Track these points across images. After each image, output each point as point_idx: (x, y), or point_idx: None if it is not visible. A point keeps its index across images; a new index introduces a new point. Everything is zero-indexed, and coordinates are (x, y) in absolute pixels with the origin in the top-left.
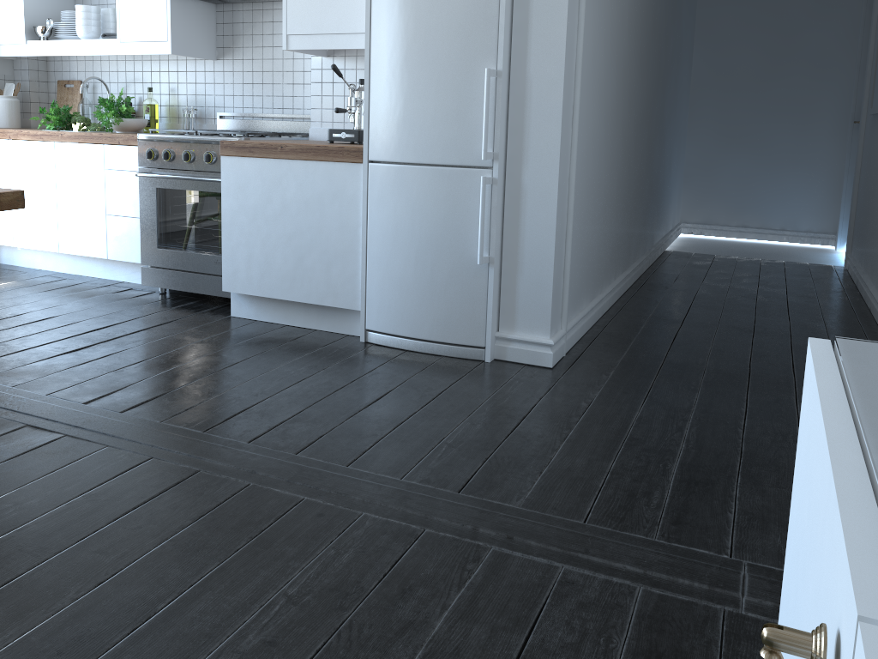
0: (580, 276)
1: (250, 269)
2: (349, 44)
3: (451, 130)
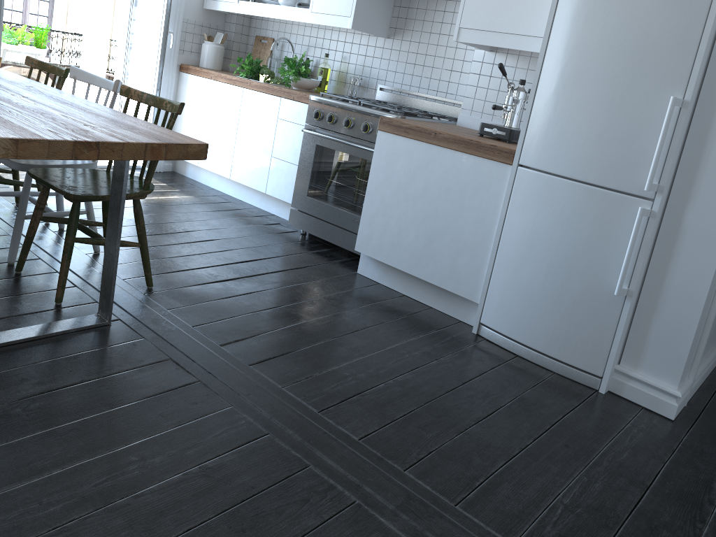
0: (715, 322)
1: (383, 238)
2: (518, 45)
3: (615, 153)
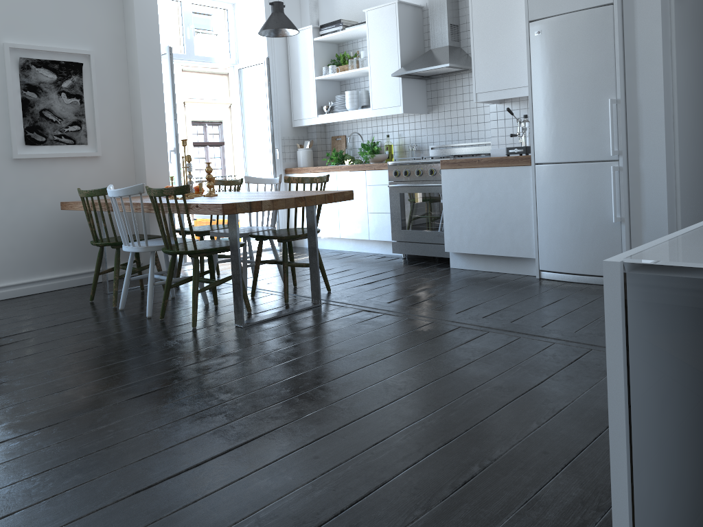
0: None
1: (462, 237)
2: (516, 94)
3: (588, 139)
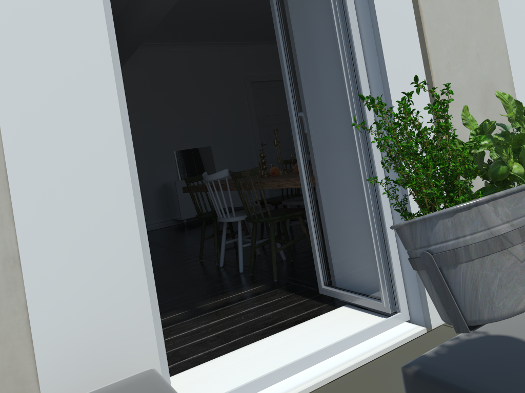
0: None
1: None
2: None
3: None
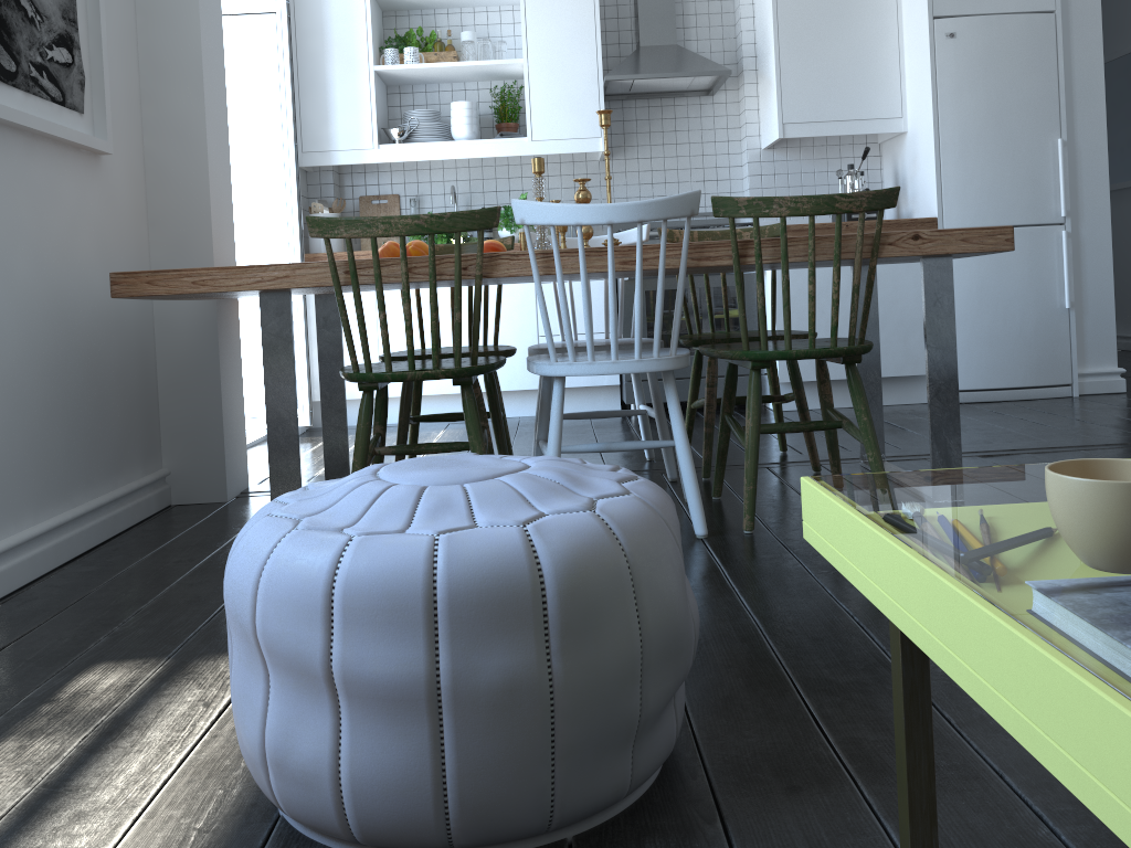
0: None
1: None
2: (854, 130)
3: (1028, 194)
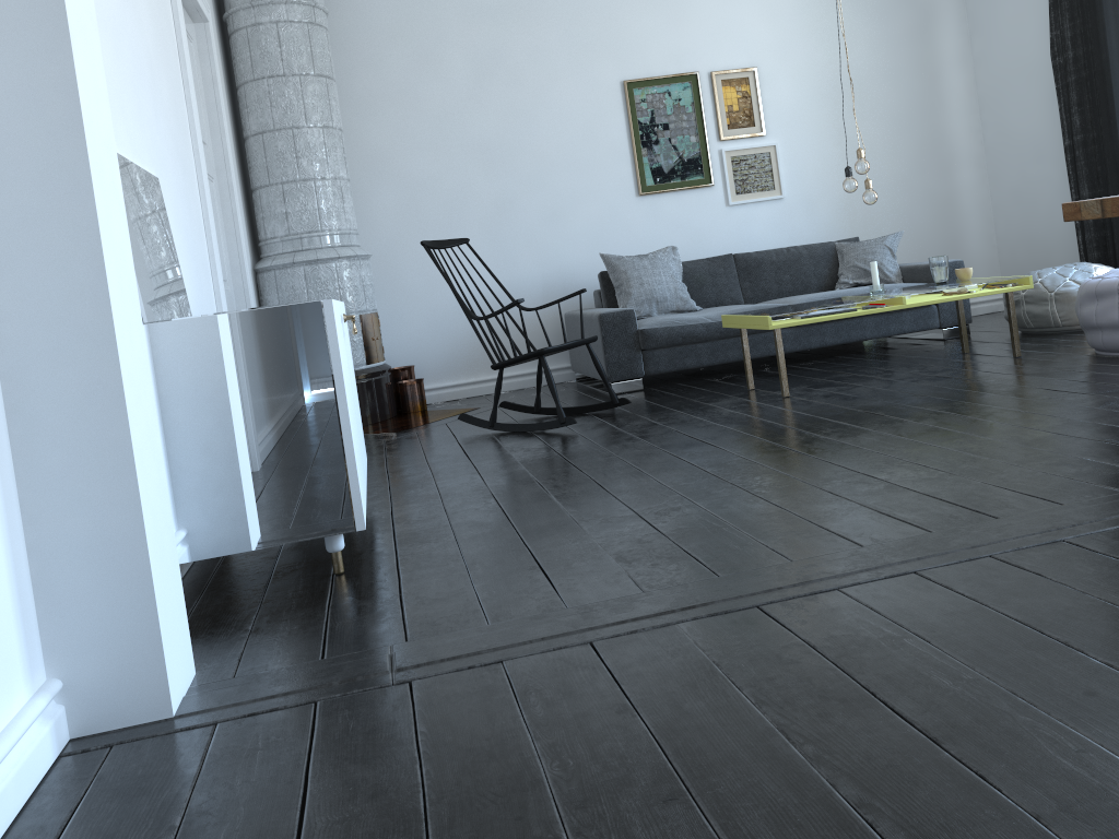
0: None
1: None
2: None
3: None
